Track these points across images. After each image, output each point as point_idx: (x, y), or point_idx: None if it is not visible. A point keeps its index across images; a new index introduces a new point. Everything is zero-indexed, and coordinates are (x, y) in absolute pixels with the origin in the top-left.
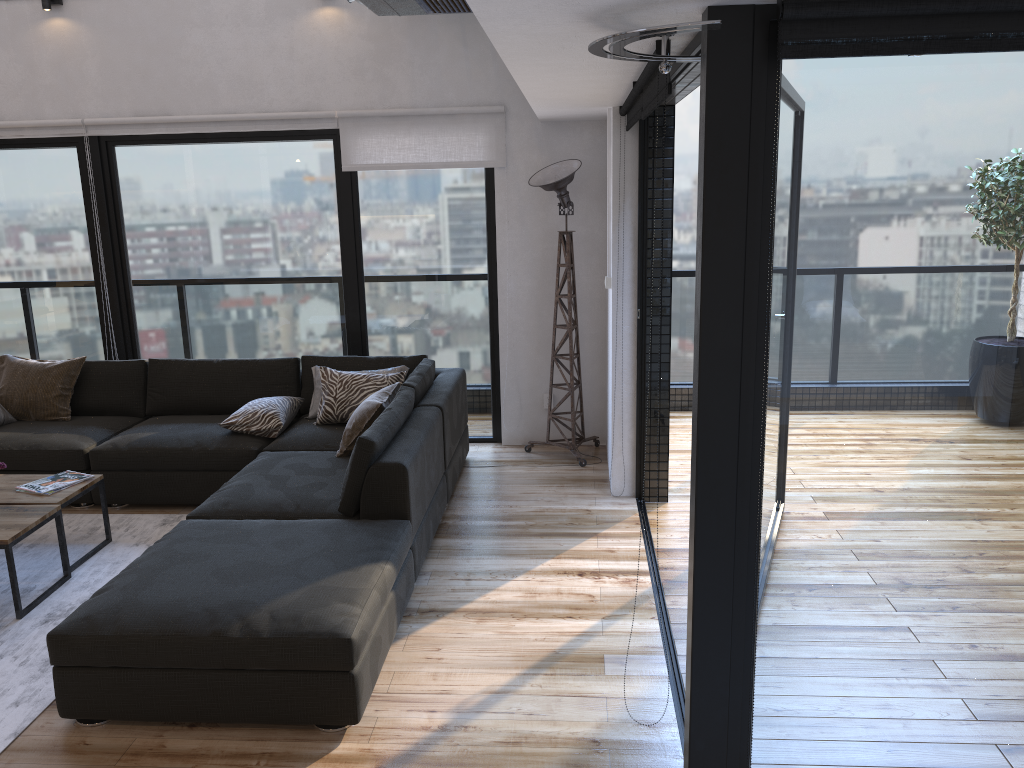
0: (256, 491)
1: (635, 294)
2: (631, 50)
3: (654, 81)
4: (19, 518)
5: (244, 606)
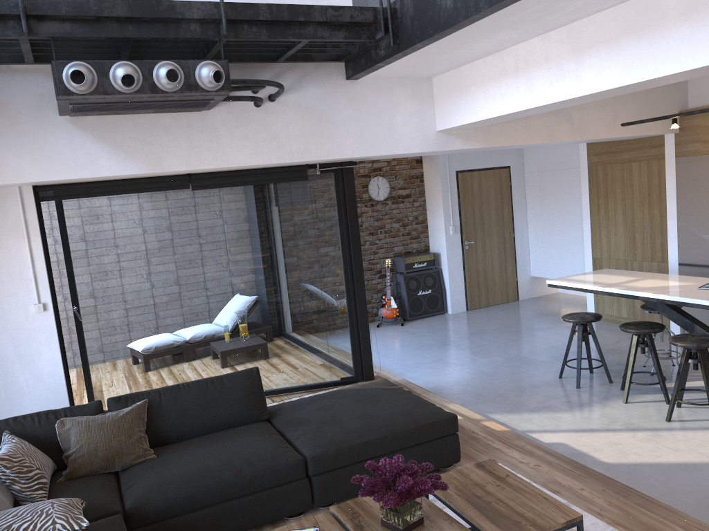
0: (255, 446)
1: (54, 310)
2: (291, 164)
3: (253, 175)
4: (370, 503)
5: (392, 390)
